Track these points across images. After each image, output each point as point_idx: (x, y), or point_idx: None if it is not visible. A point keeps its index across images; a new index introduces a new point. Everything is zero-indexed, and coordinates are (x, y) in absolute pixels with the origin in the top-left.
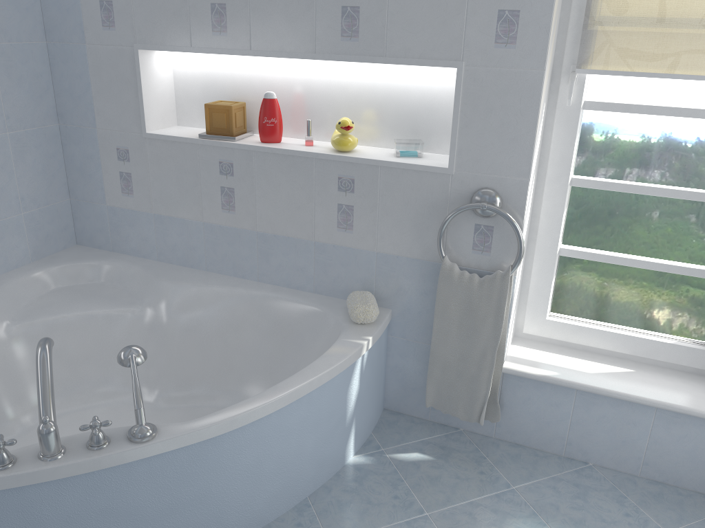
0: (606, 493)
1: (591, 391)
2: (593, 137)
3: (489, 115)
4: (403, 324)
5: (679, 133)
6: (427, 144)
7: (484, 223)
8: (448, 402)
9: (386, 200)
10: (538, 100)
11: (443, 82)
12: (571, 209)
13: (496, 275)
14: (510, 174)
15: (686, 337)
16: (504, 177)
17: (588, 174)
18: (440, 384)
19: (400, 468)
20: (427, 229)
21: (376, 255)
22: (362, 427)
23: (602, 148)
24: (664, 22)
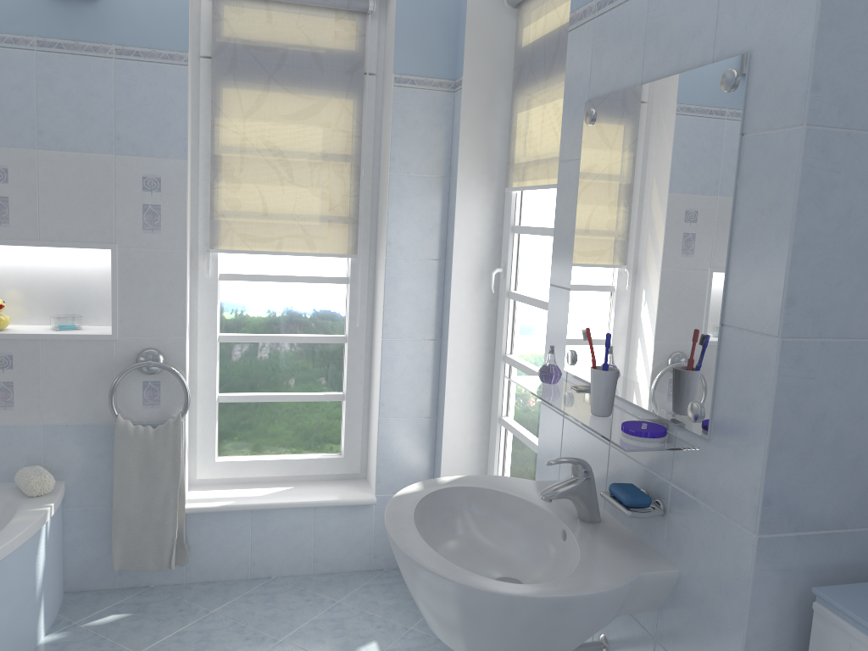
0: (289, 592)
1: (263, 508)
2: (231, 301)
3: (145, 286)
4: (79, 493)
5: (292, 294)
6: (83, 317)
7: (151, 380)
8: (137, 558)
9: (50, 371)
10: (185, 273)
11: (94, 262)
12: (222, 361)
13: (169, 422)
14: (169, 335)
15: (326, 450)
16: (165, 337)
17: (232, 331)
18: (126, 542)
19: (99, 630)
20: (97, 393)
21: (44, 427)
22: (50, 604)
23: (239, 309)
24: (267, 215)
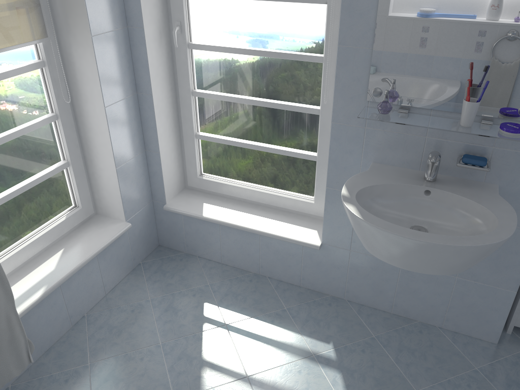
0: (113, 315)
1: (71, 275)
2: None
3: None
4: None
5: (4, 92)
6: None
7: None
8: (1, 376)
9: None
10: None
11: None
12: None
13: None
14: None
15: (68, 210)
16: None
17: None
18: None
19: None
20: None
21: None
22: None
23: None
24: None
